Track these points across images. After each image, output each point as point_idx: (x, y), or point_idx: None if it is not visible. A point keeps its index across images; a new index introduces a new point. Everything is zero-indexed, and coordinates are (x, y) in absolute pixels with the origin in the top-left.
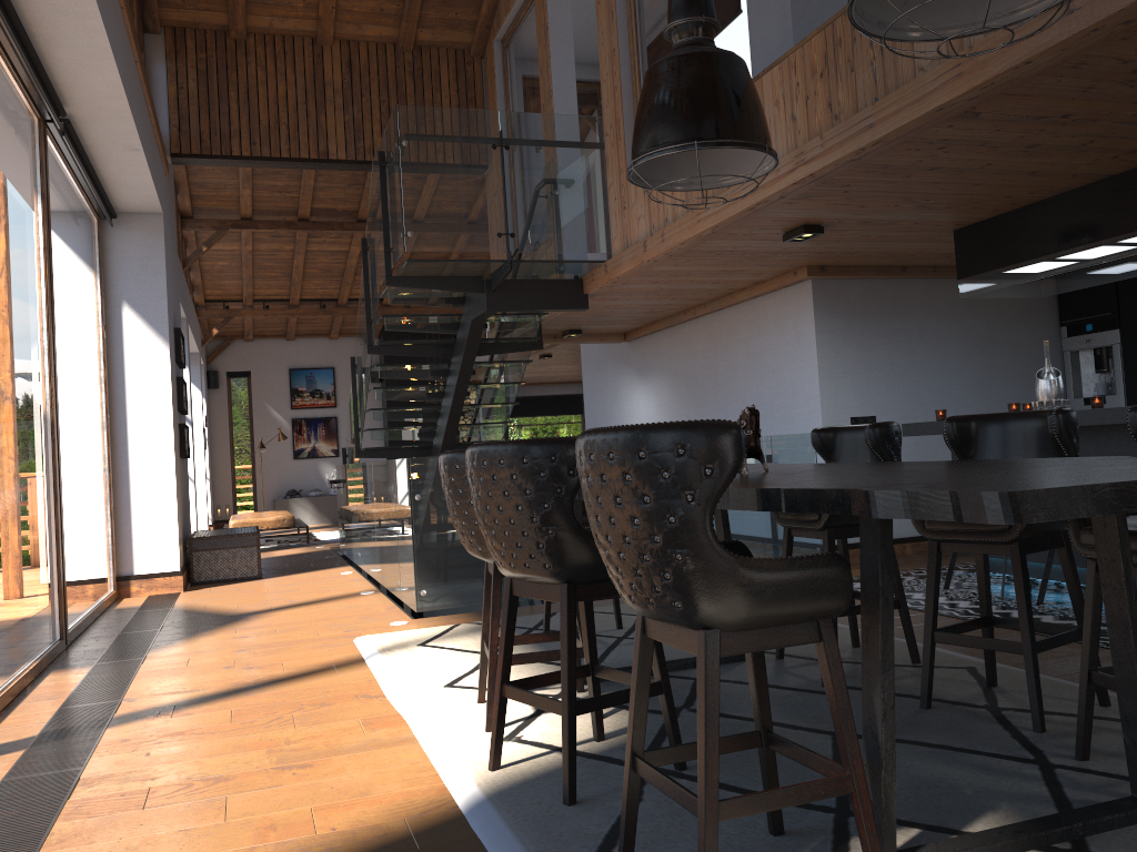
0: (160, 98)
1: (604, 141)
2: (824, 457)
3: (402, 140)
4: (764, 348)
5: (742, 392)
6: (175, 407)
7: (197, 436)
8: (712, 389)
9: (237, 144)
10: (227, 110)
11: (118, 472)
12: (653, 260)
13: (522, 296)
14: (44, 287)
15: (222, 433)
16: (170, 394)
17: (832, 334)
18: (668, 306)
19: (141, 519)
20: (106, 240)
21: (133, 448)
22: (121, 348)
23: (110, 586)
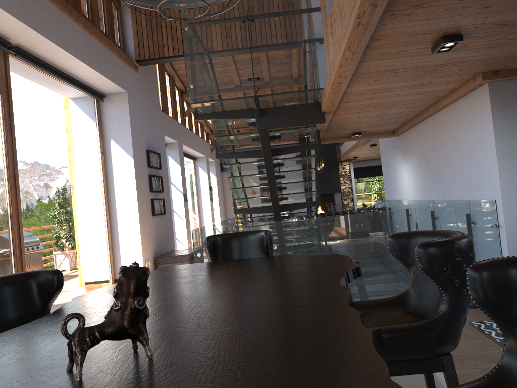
0: (129, 32)
1: (320, 5)
2: (402, 264)
3: (184, 27)
4: (462, 137)
5: (452, 168)
6: (146, 191)
7: (206, 196)
8: (437, 166)
9: (166, 50)
10: (160, 33)
11: (113, 226)
12: (336, 83)
13: (279, 118)
14: (3, 141)
15: (229, 192)
16: (135, 185)
17: (508, 123)
18: (403, 113)
19: (125, 250)
20: (101, 109)
21: (119, 214)
22: (111, 163)
23: (110, 284)
